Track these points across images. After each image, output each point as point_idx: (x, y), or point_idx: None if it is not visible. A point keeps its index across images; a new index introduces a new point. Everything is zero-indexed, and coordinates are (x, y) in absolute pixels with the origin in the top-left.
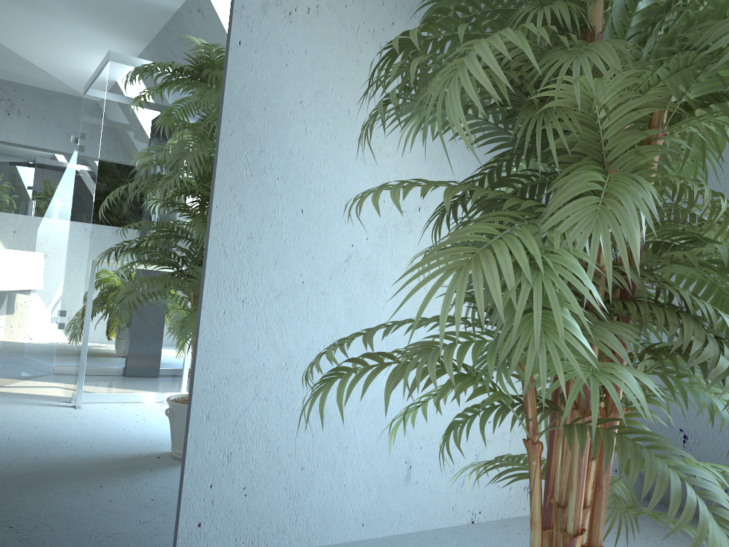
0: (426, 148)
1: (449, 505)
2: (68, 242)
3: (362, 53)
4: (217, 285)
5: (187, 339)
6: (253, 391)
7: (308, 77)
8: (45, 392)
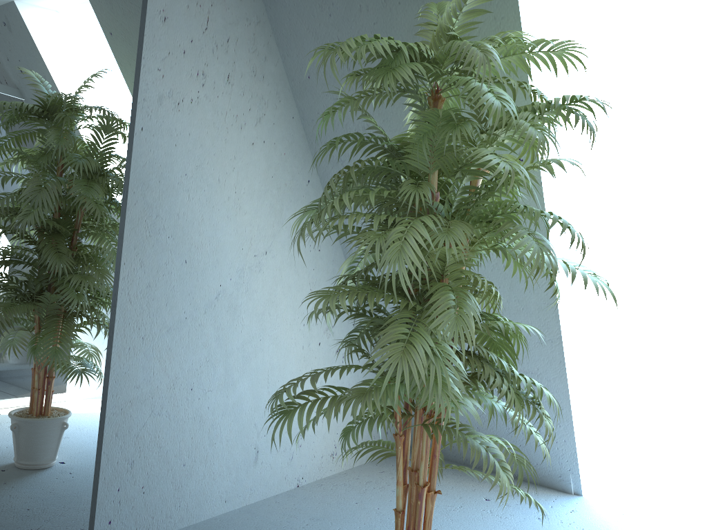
0: (271, 205)
1: (283, 476)
2: (8, 303)
3: (229, 134)
4: (124, 327)
5: (100, 373)
6: (150, 409)
7: (191, 154)
8: None
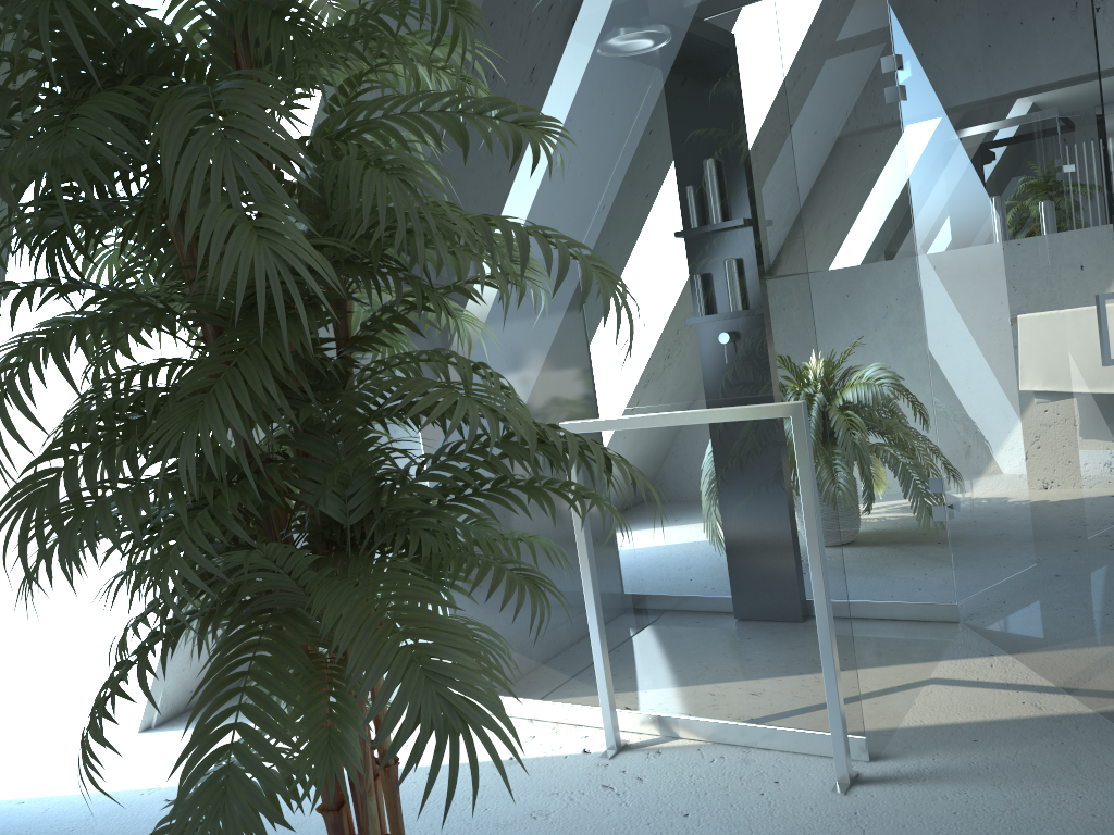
0: None
1: None
2: None
3: None
4: None
5: None
6: None
7: None
8: None
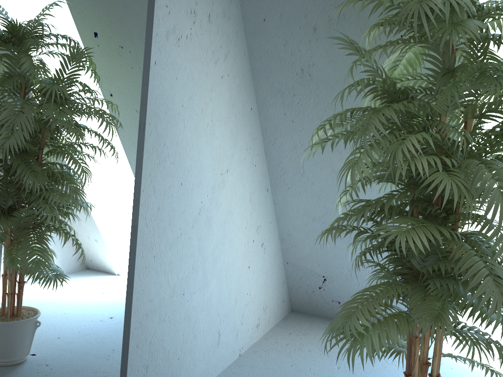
0: (231, 130)
1: (232, 350)
2: (58, 240)
3: (208, 68)
4: (142, 249)
5: (125, 293)
6: (158, 317)
7: (186, 86)
8: (45, 370)
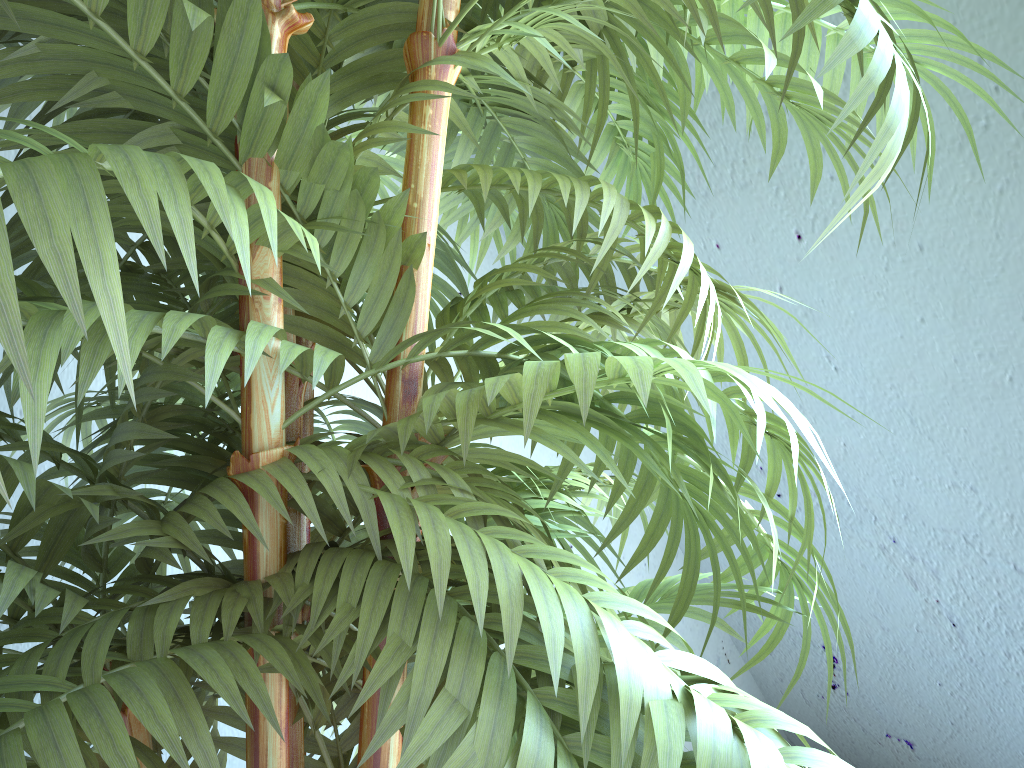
0: None
1: None
2: None
3: None
4: None
5: None
6: None
7: None
8: None
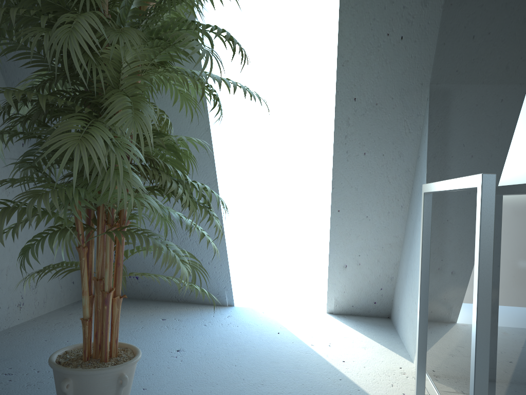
0: None
1: None
2: None
3: None
4: None
5: None
6: None
7: None
8: None
